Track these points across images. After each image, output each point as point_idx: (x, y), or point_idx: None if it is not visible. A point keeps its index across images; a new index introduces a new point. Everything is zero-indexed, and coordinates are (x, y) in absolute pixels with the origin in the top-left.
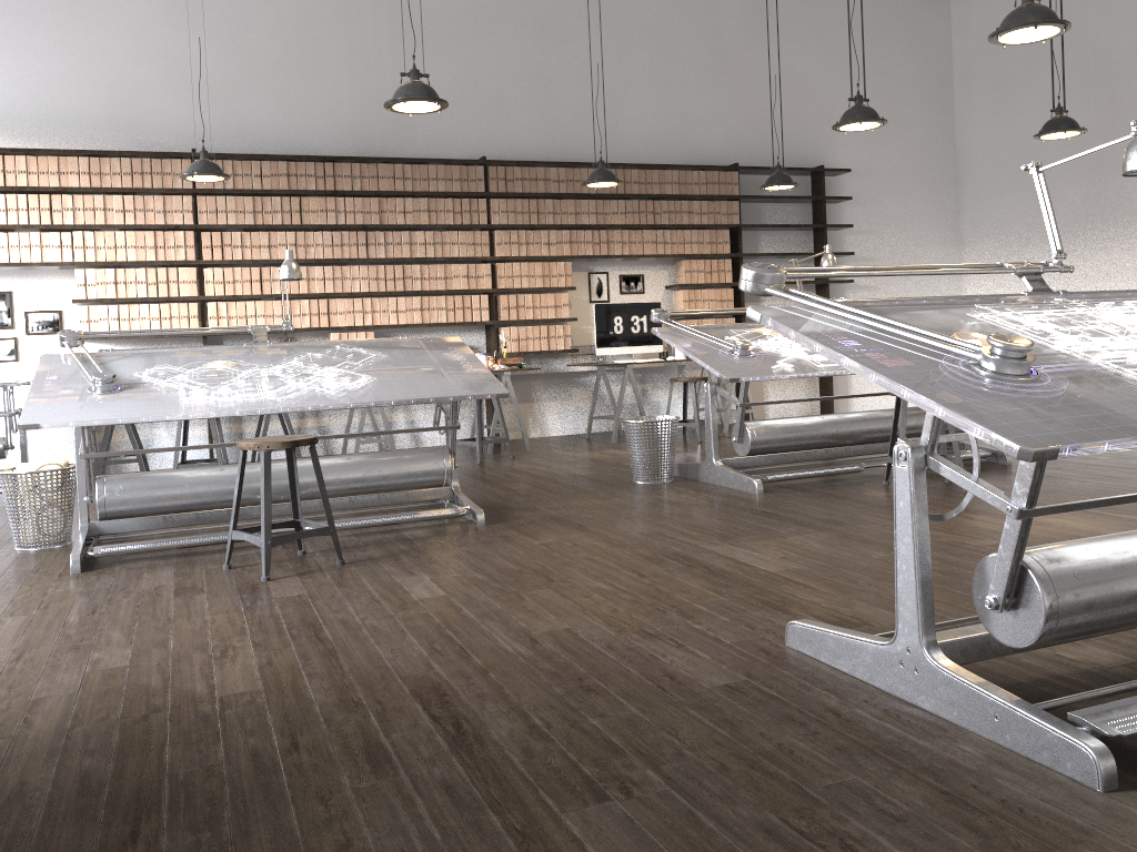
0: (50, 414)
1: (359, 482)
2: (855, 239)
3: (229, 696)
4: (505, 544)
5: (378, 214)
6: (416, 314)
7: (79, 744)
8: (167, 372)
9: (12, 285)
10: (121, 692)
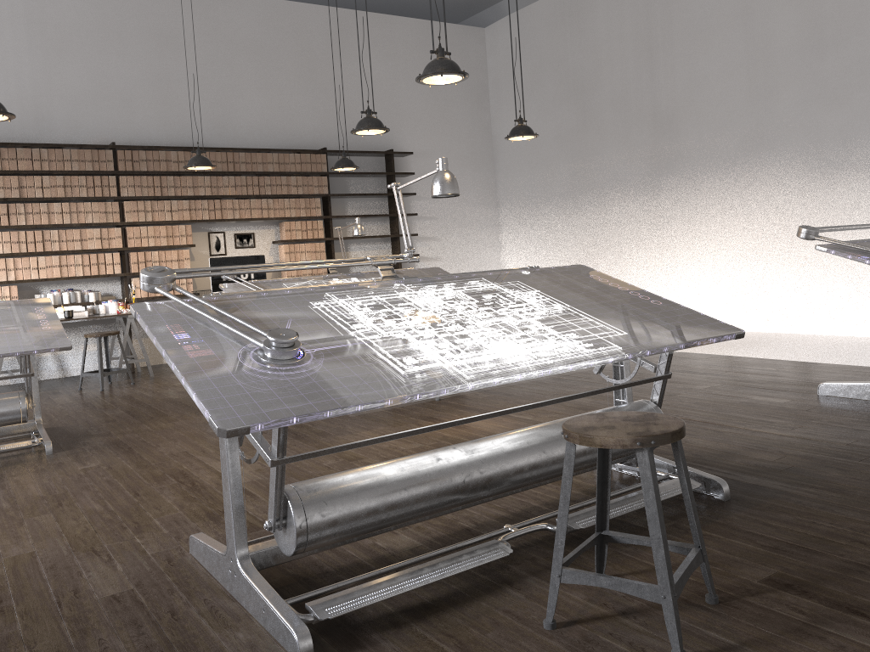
0: None
1: None
2: (420, 203)
3: None
4: (54, 471)
5: (18, 189)
6: (56, 270)
7: None
8: None
9: None
10: None
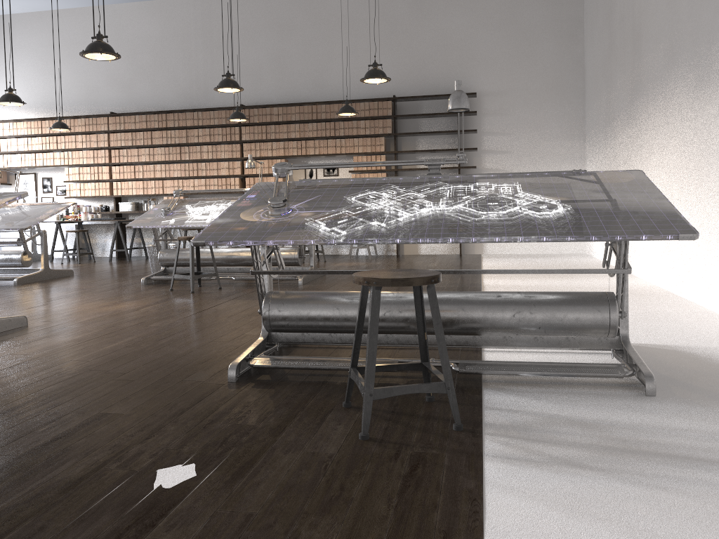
0: None
1: None
2: (492, 138)
3: None
4: None
5: (185, 138)
6: (203, 188)
7: None
8: None
9: (52, 175)
10: None
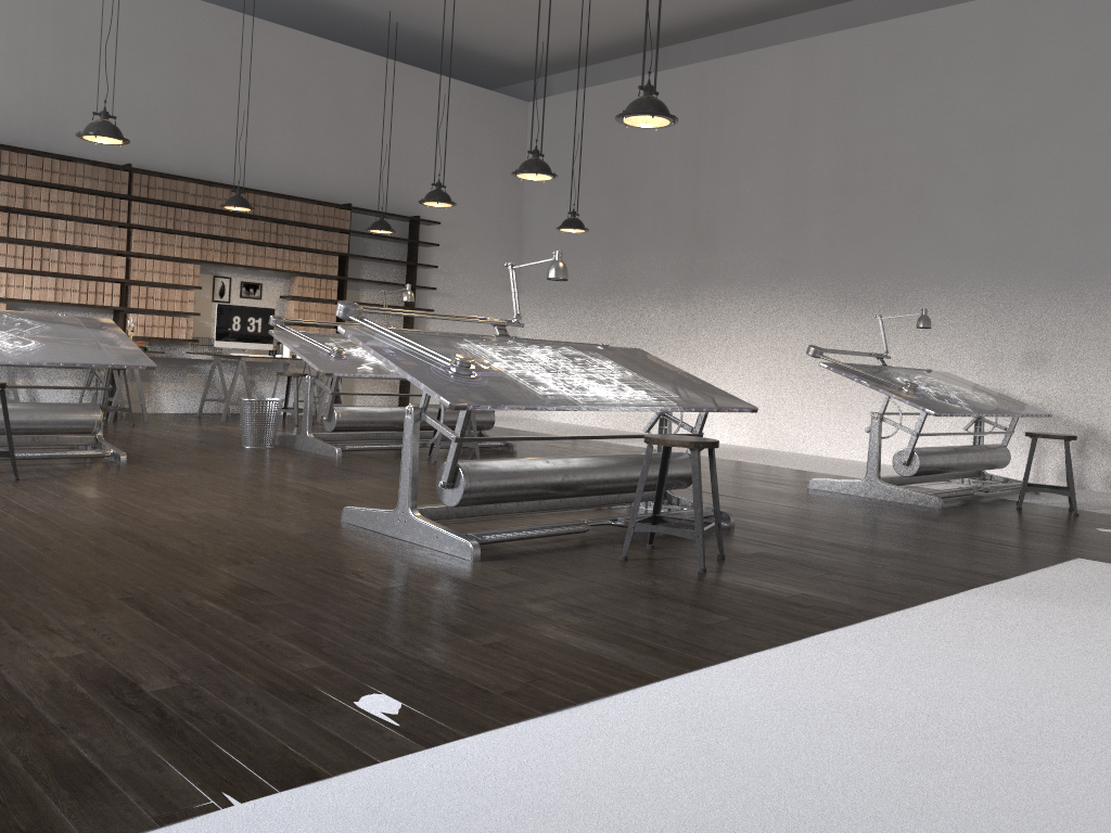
0: None
1: (22, 424)
2: (439, 277)
3: None
4: (147, 475)
5: (22, 199)
6: (50, 293)
7: None
8: None
9: None
10: None
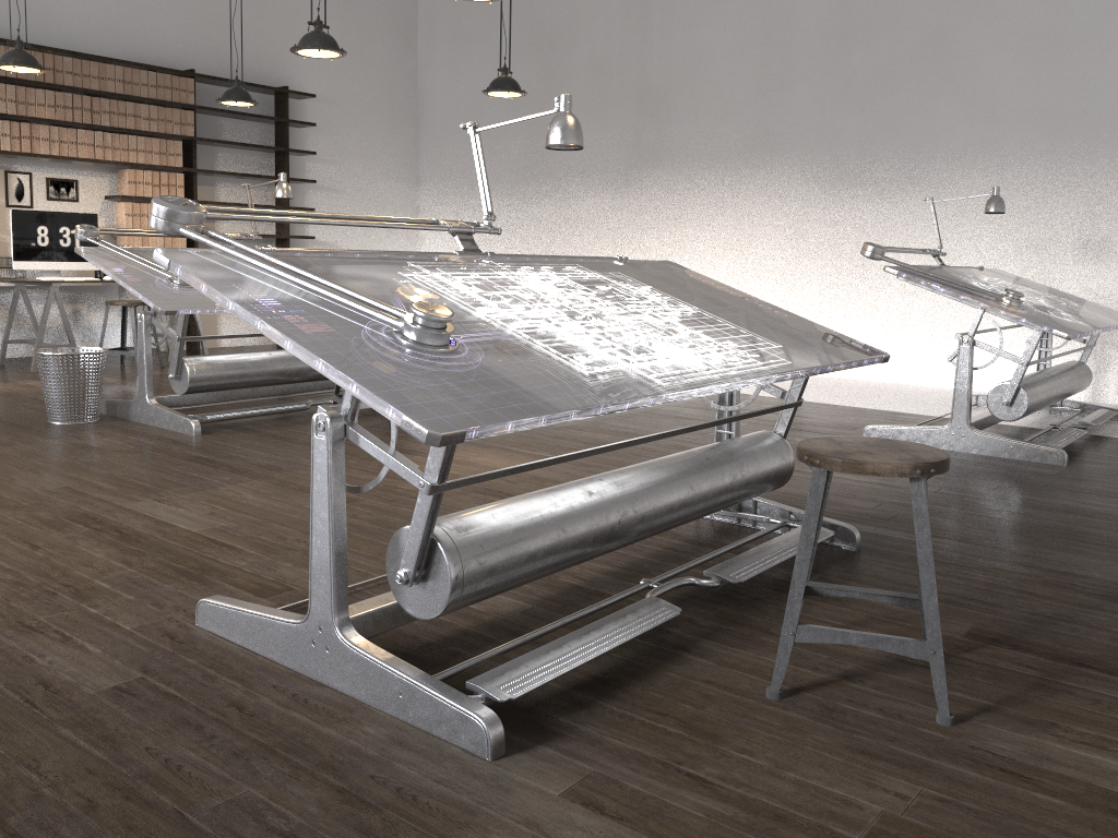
0: None
1: None
2: (318, 167)
3: None
4: None
5: None
6: None
7: None
8: None
9: None
10: None
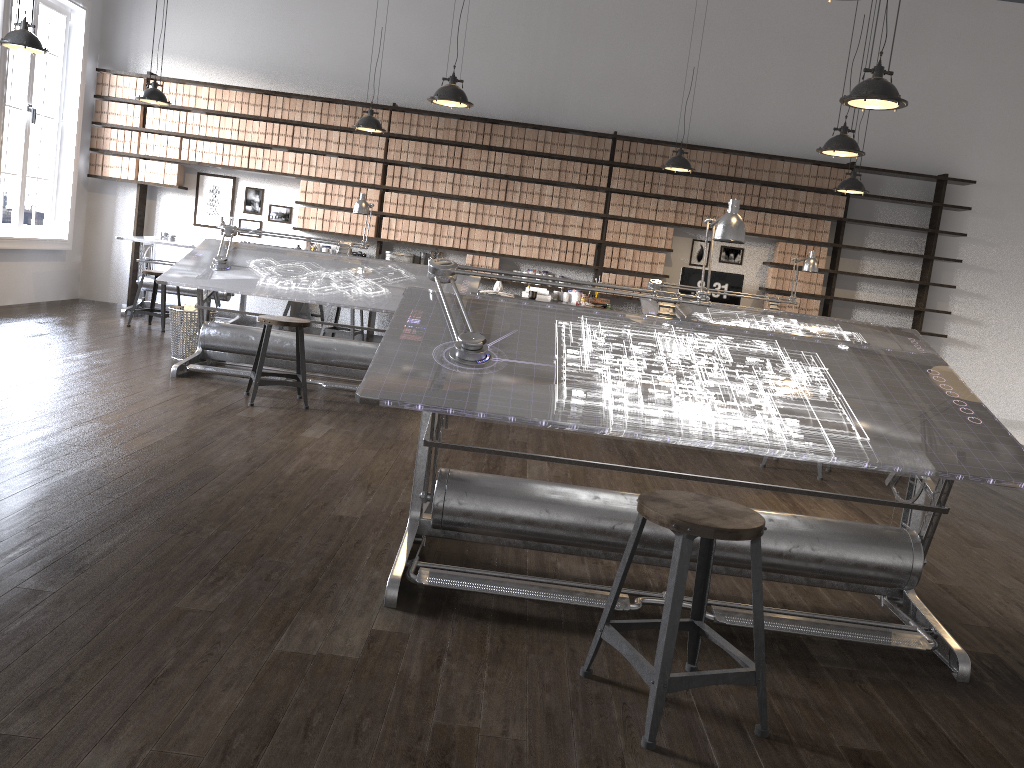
0: (177, 277)
1: (362, 361)
2: (973, 247)
3: (120, 448)
4: (418, 423)
5: (518, 168)
6: (535, 250)
7: (28, 447)
8: (266, 263)
9: (265, 185)
10: (83, 434)
